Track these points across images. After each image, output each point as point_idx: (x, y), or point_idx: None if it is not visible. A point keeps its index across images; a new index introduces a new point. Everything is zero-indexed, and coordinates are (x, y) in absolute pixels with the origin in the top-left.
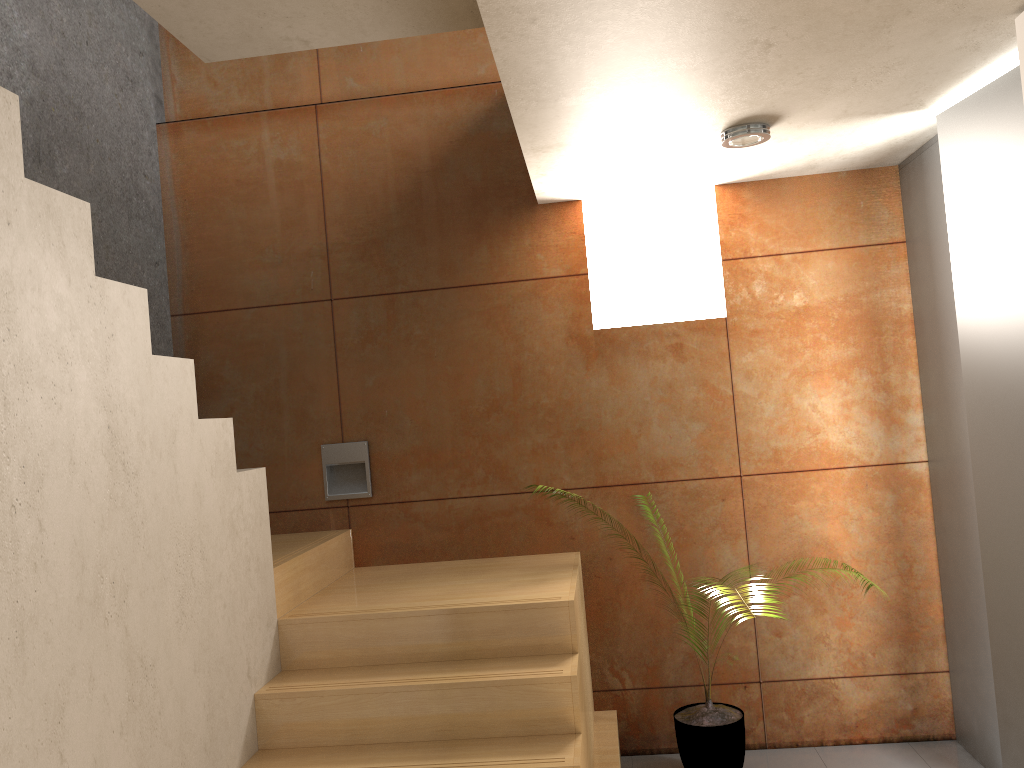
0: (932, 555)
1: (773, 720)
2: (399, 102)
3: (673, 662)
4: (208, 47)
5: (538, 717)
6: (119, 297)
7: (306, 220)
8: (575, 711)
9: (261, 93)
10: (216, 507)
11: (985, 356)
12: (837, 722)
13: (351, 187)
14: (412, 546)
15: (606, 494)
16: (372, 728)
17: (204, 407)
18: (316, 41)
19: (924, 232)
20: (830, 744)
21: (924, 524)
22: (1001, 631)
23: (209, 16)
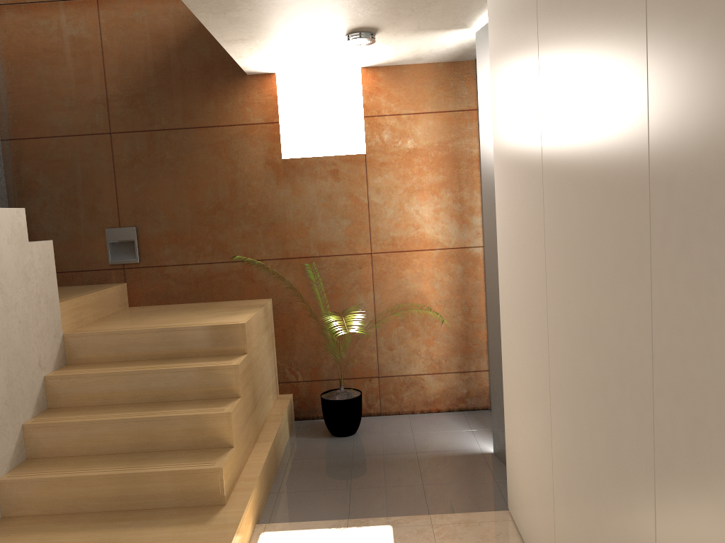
0: (482, 303)
1: (386, 399)
2: None
3: (327, 365)
4: None
5: (216, 388)
6: None
7: (92, 78)
8: (237, 385)
9: None
10: (12, 262)
11: (490, 183)
12: (423, 400)
13: (122, 57)
14: (166, 294)
15: (288, 263)
16: (117, 395)
17: (26, 202)
18: None
19: None
20: (418, 413)
21: (479, 284)
22: (493, 342)
23: None
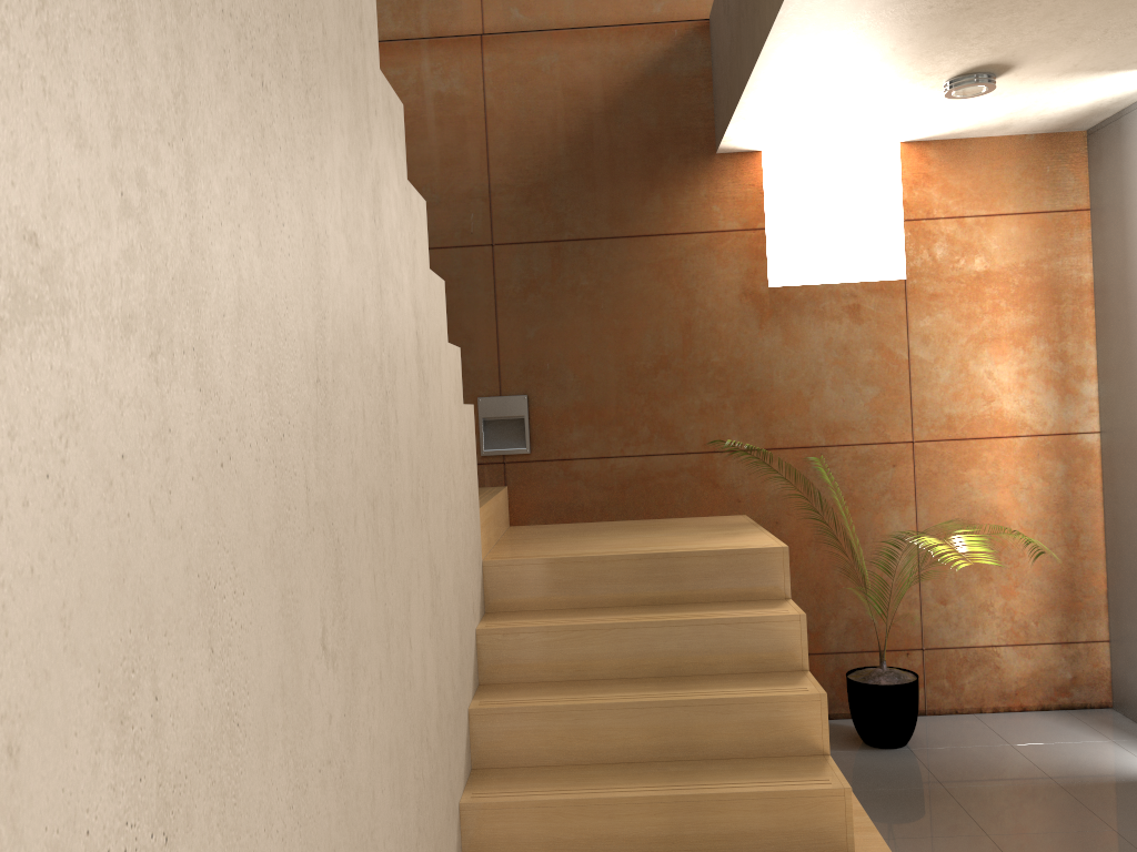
0: (1099, 526)
1: (934, 687)
2: (572, 37)
3: (836, 628)
4: None
5: (766, 654)
6: (416, 205)
7: (467, 159)
8: (803, 649)
9: (417, 20)
10: (456, 435)
11: None
12: (997, 690)
13: (517, 126)
14: (571, 506)
15: (775, 457)
16: (597, 664)
17: None
18: None
19: (1117, 198)
20: (989, 711)
21: (1093, 495)
22: None
23: None
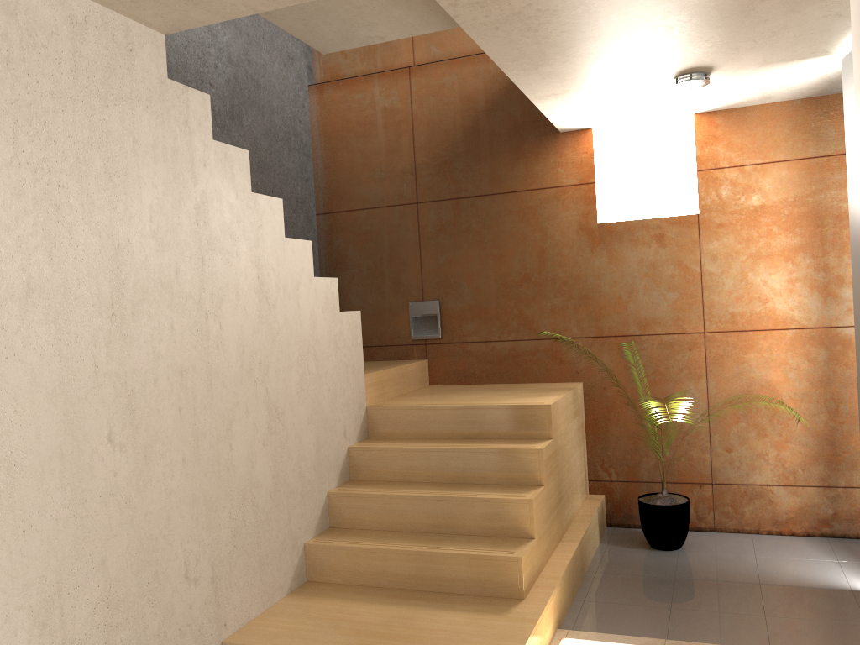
0: (856, 398)
1: (721, 512)
2: (465, 62)
3: (647, 464)
4: (323, 45)
5: (517, 473)
6: (265, 204)
7: (401, 148)
8: (541, 471)
9: (375, 60)
10: (325, 331)
11: None
12: (771, 518)
13: (431, 124)
14: (467, 373)
15: (603, 342)
16: (416, 472)
17: (336, 275)
18: (388, 37)
19: None
20: (764, 533)
21: (850, 374)
22: None
23: (320, 29)
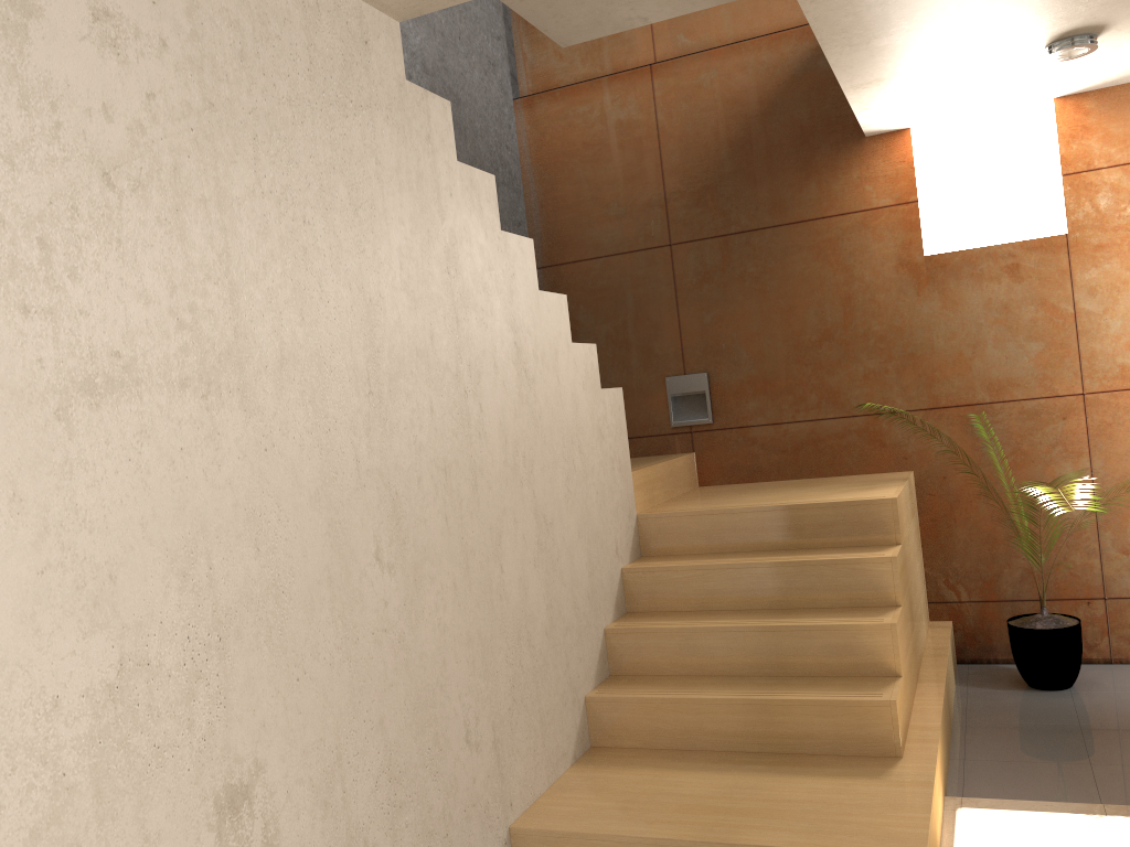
0: None
1: (1119, 636)
2: (727, 53)
3: (1010, 577)
4: (566, 35)
5: (862, 592)
6: (516, 246)
7: (645, 173)
8: (895, 587)
9: (601, 60)
10: (587, 414)
11: None
12: None
13: (685, 139)
14: (750, 467)
15: (939, 415)
16: (718, 597)
17: None
18: (653, 17)
19: None
20: None
21: None
22: None
23: (568, 11)
